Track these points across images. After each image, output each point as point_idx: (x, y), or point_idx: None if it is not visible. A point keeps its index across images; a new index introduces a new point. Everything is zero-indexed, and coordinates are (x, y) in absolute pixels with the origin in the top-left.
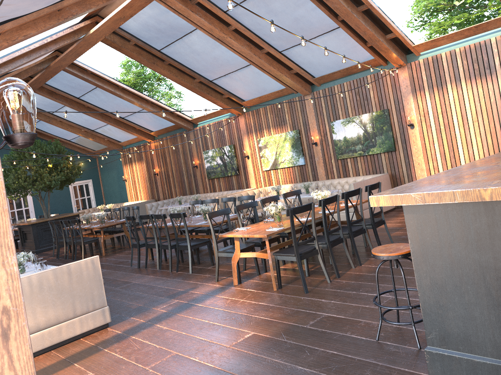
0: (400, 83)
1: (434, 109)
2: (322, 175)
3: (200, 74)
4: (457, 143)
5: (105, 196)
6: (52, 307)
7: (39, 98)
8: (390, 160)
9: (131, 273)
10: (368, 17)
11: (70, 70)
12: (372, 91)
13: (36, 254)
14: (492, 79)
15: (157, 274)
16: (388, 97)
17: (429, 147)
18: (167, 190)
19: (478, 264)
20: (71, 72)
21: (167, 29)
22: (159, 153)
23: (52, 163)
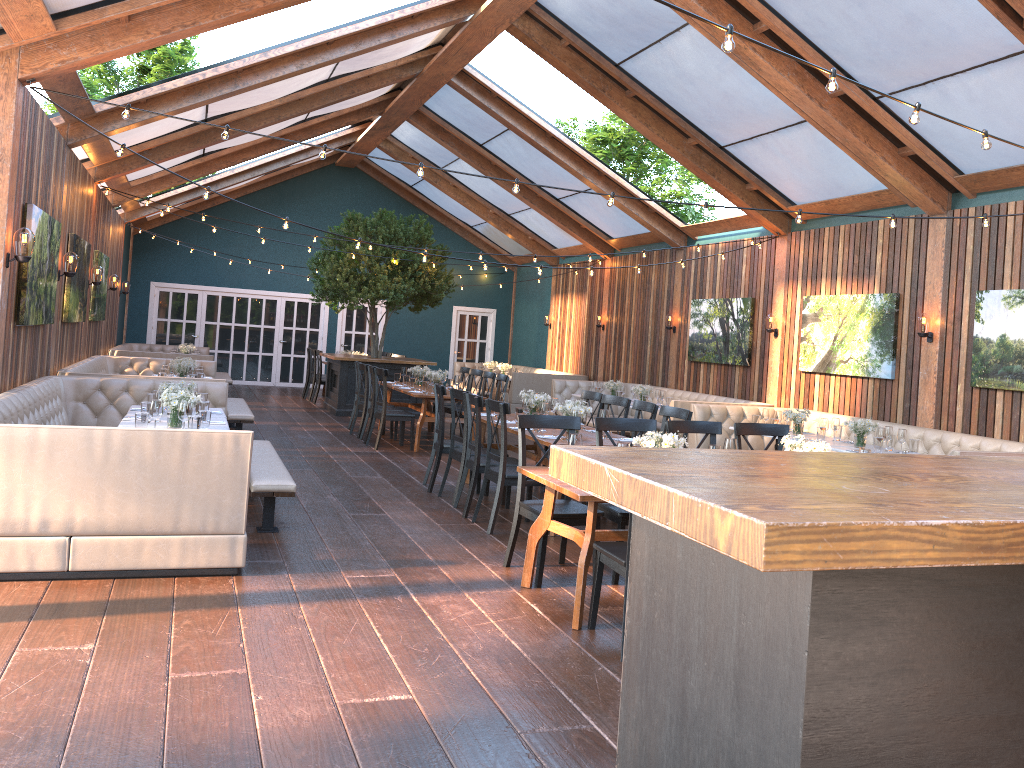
0: None
1: None
2: (926, 414)
3: (700, 128)
4: None
5: (513, 348)
6: (135, 501)
7: (419, 136)
8: None
9: (406, 496)
10: None
11: (460, 86)
12: None
13: (337, 416)
14: None
15: (438, 514)
16: None
17: None
18: (612, 364)
19: (726, 750)
20: (461, 90)
21: (628, 17)
22: (615, 284)
23: (398, 258)
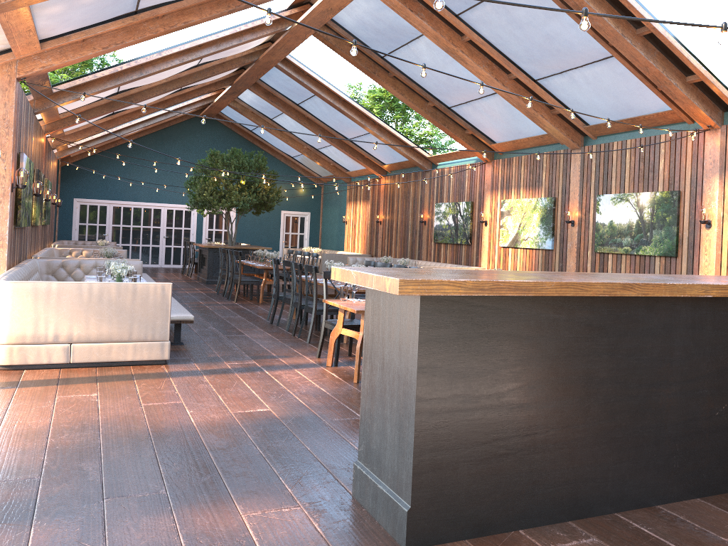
0: (705, 154)
1: None
2: (571, 270)
3: (435, 96)
4: None
5: (322, 238)
6: (107, 323)
7: (256, 98)
8: (666, 269)
9: (257, 326)
10: (654, 45)
11: (283, 68)
12: (663, 159)
13: (207, 284)
14: None
15: (277, 334)
16: (683, 173)
17: (727, 262)
18: (387, 246)
19: (396, 371)
20: (284, 71)
21: (387, 30)
22: (388, 194)
23: (245, 179)
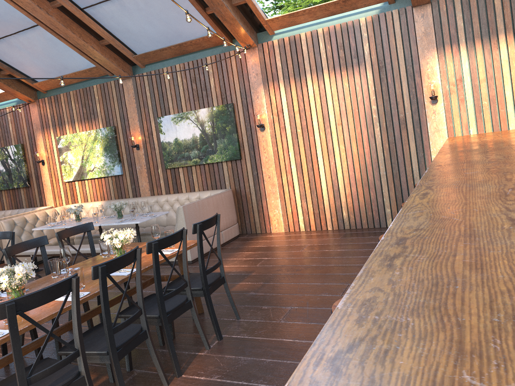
0: (249, 69)
1: (290, 106)
2: (145, 189)
3: None
4: (317, 151)
5: None
6: None
7: None
8: (234, 171)
9: None
10: None
11: None
12: (212, 78)
13: None
14: (360, 71)
15: None
16: (233, 88)
17: (283, 155)
18: None
19: None
20: None
21: None
22: None
23: None
